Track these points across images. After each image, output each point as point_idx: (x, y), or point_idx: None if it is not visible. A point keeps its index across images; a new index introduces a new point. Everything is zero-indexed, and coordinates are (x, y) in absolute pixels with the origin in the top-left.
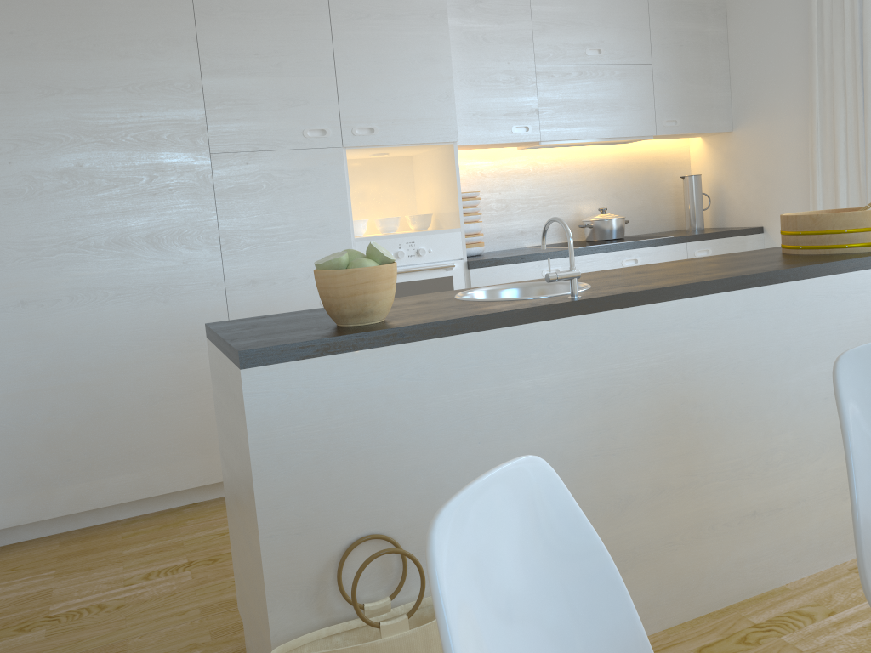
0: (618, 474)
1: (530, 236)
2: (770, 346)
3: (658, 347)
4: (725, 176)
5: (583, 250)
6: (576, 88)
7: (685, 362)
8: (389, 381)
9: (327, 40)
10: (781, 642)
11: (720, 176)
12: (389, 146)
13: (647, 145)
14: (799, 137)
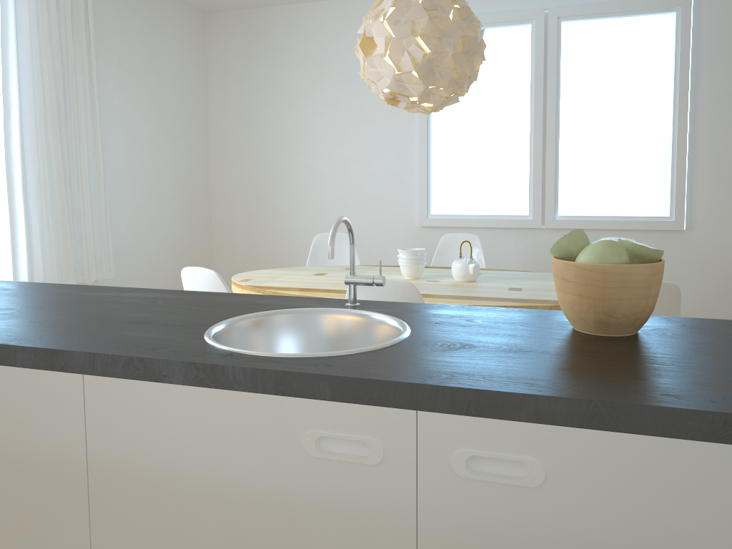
0: None
1: None
2: None
3: None
4: None
5: None
6: None
7: None
8: None
9: None
10: None
11: None
12: None
13: None
14: None
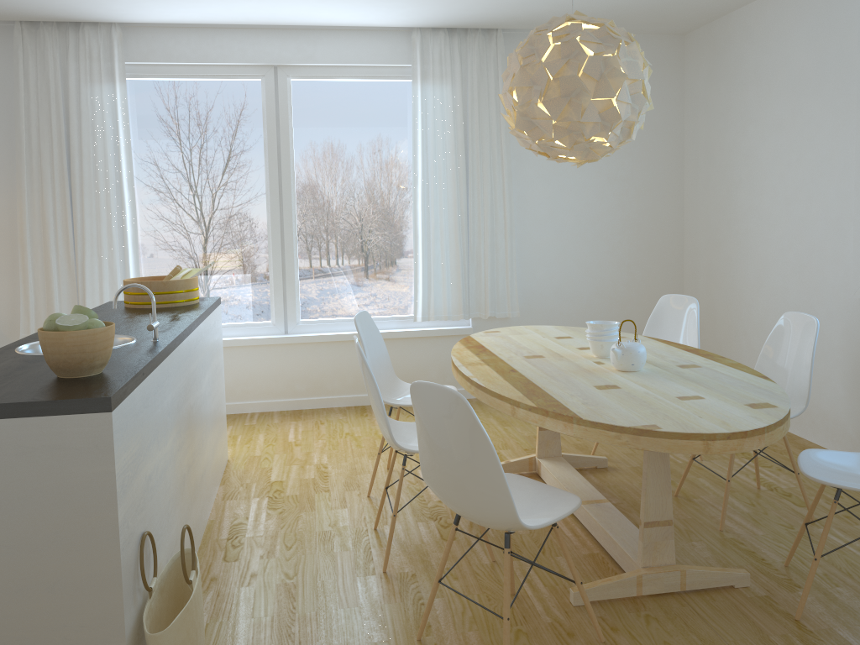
0: (182, 460)
1: None
2: (200, 365)
3: (185, 370)
4: None
5: None
6: None
7: (189, 379)
8: (142, 410)
9: None
10: (249, 537)
11: None
12: None
13: None
14: (2, 215)
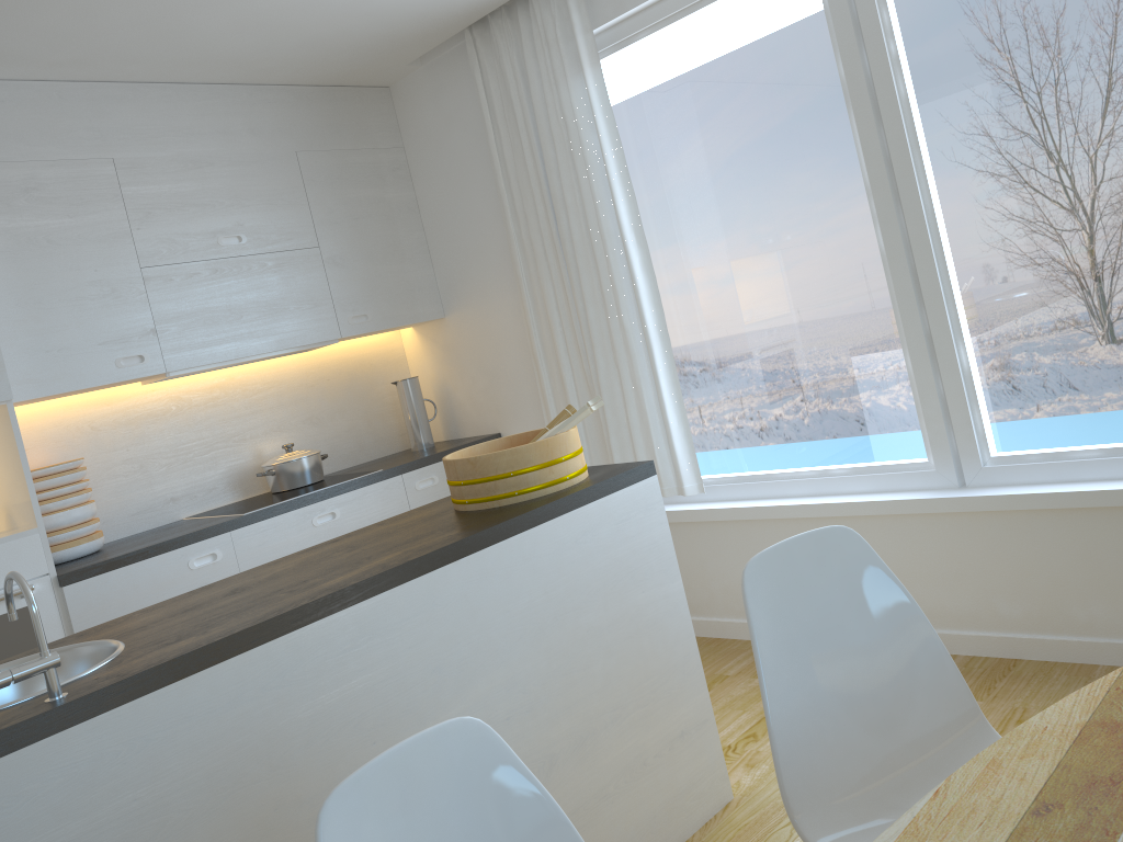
0: None
1: (187, 502)
2: (409, 674)
3: (219, 736)
4: (449, 373)
5: (250, 517)
6: (211, 292)
7: (271, 744)
8: None
9: None
10: None
11: (442, 374)
12: None
13: (344, 347)
14: (515, 319)
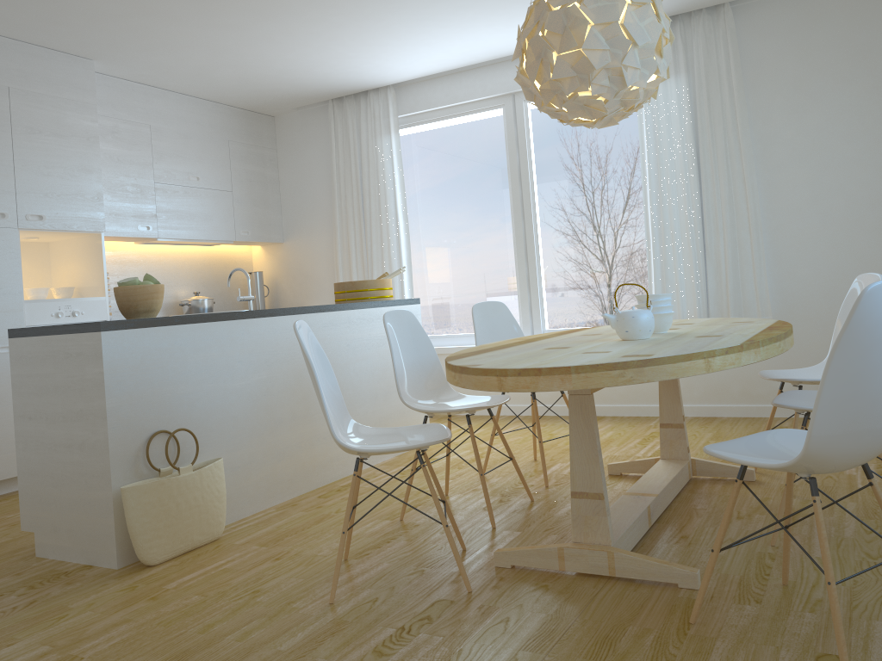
0: (275, 406)
1: None
2: (340, 343)
3: (292, 338)
4: (279, 273)
5: None
6: (183, 202)
7: None
8: (171, 345)
9: (8, 146)
10: None
11: (275, 273)
12: (54, 231)
13: (224, 249)
14: (327, 248)
